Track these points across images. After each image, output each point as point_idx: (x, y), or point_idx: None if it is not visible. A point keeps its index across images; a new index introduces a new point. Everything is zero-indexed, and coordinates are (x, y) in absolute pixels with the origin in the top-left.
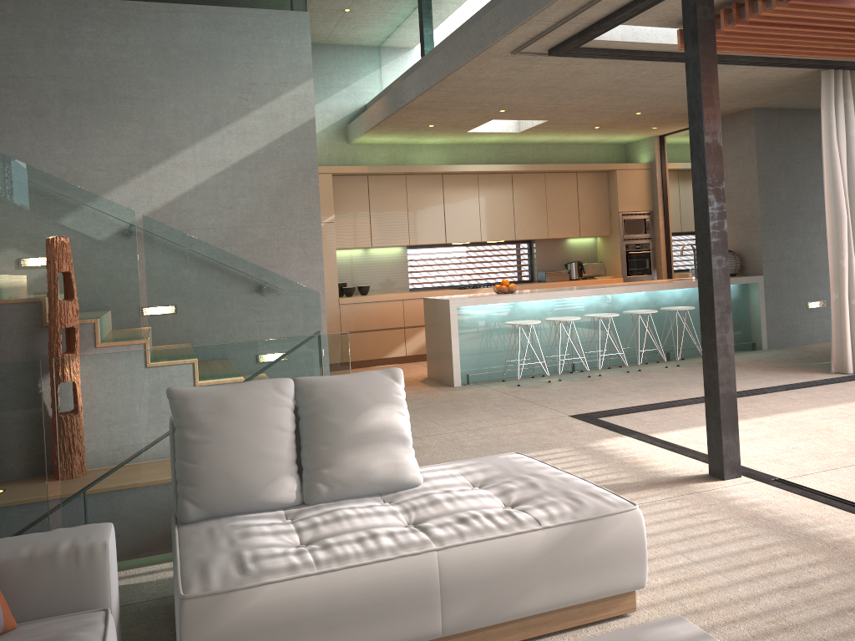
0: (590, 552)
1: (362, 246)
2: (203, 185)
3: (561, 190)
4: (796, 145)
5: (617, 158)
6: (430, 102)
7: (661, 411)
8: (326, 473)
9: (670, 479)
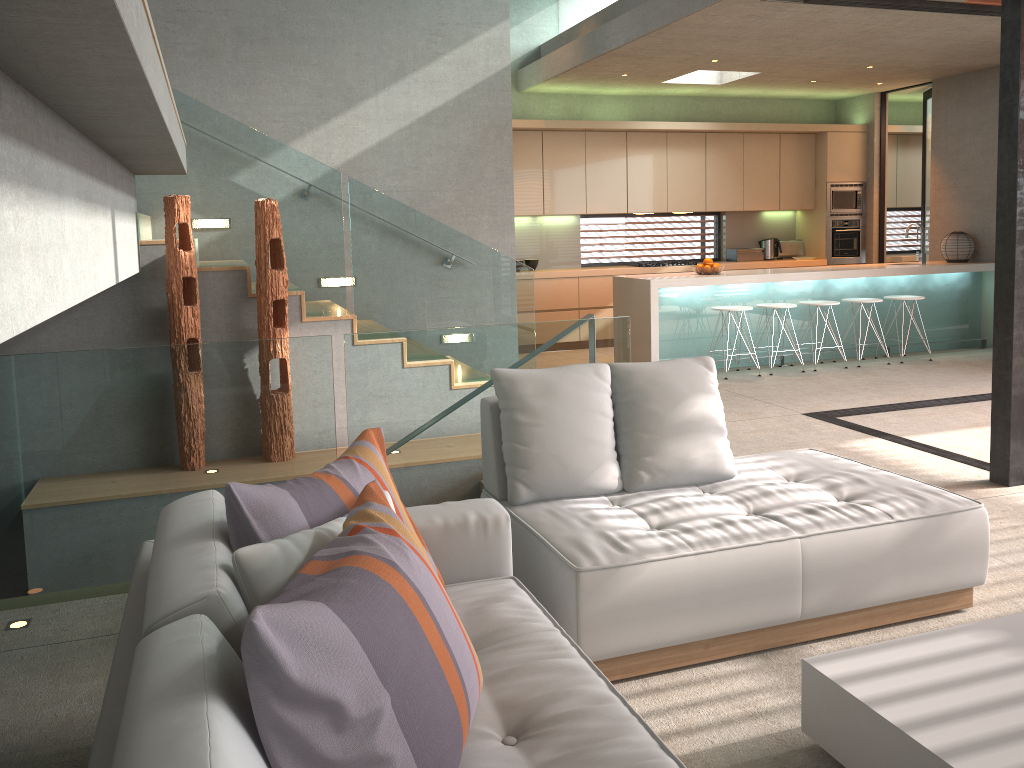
0: (938, 547)
1: (533, 214)
2: (386, 141)
3: (761, 154)
4: None
5: (825, 118)
6: (638, 49)
7: (903, 412)
8: (649, 461)
9: (948, 484)
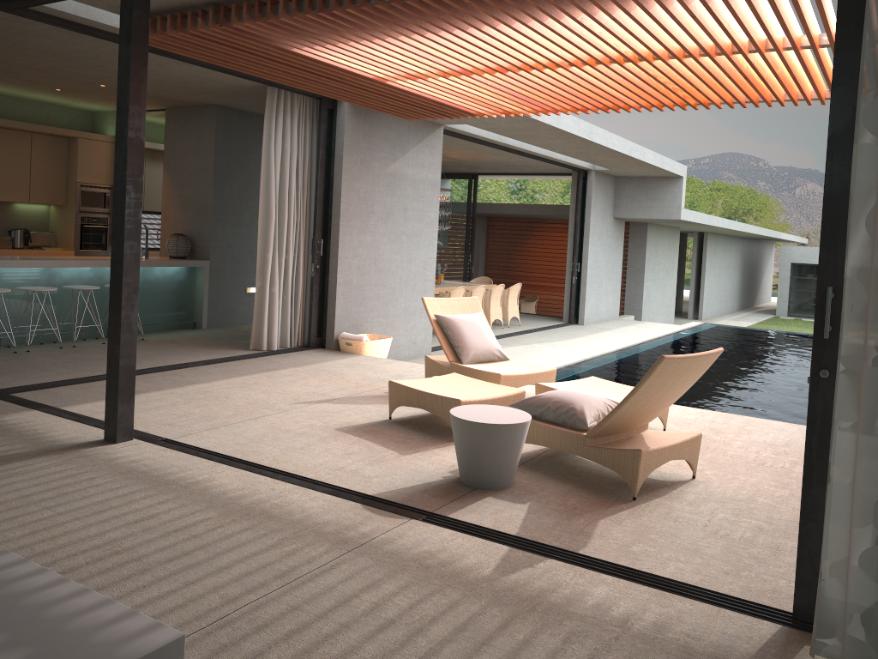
0: None
1: None
2: None
3: (11, 149)
4: (251, 146)
5: (83, 126)
6: None
7: (82, 385)
8: None
9: (65, 446)
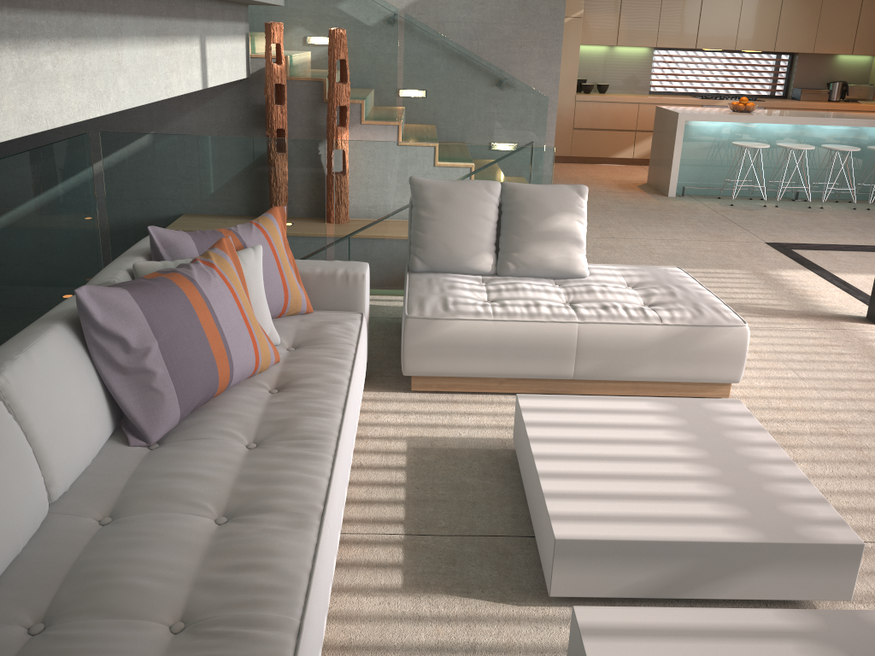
0: (697, 349)
1: (607, 44)
2: None
3: None
4: None
5: None
6: None
7: (863, 253)
8: (515, 256)
9: (826, 314)
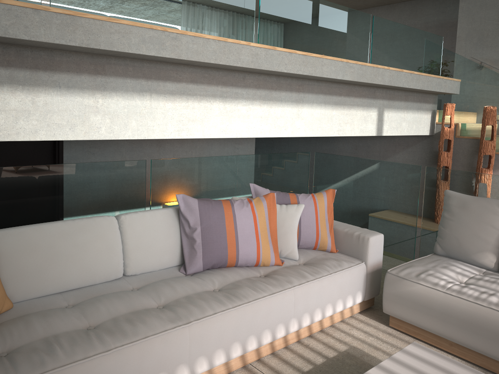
0: None
1: None
2: None
3: None
4: None
5: None
6: None
7: None
8: None
9: None
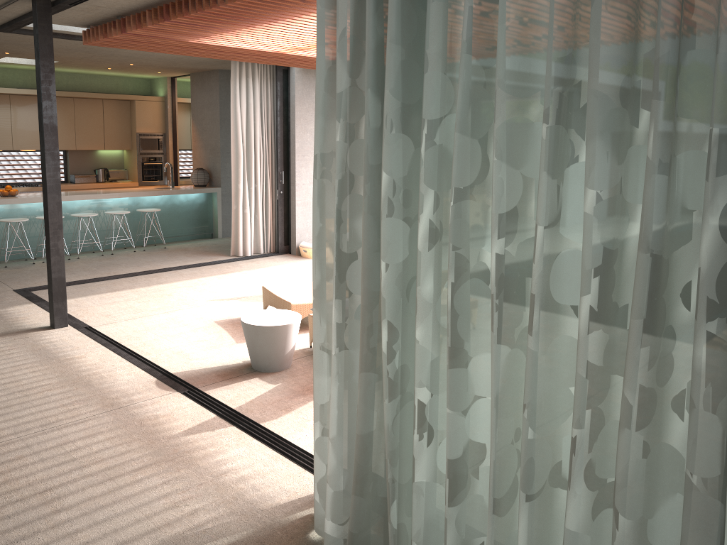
0: None
1: None
2: None
3: (89, 113)
4: None
5: (143, 90)
6: None
7: (86, 284)
8: None
9: (22, 330)
